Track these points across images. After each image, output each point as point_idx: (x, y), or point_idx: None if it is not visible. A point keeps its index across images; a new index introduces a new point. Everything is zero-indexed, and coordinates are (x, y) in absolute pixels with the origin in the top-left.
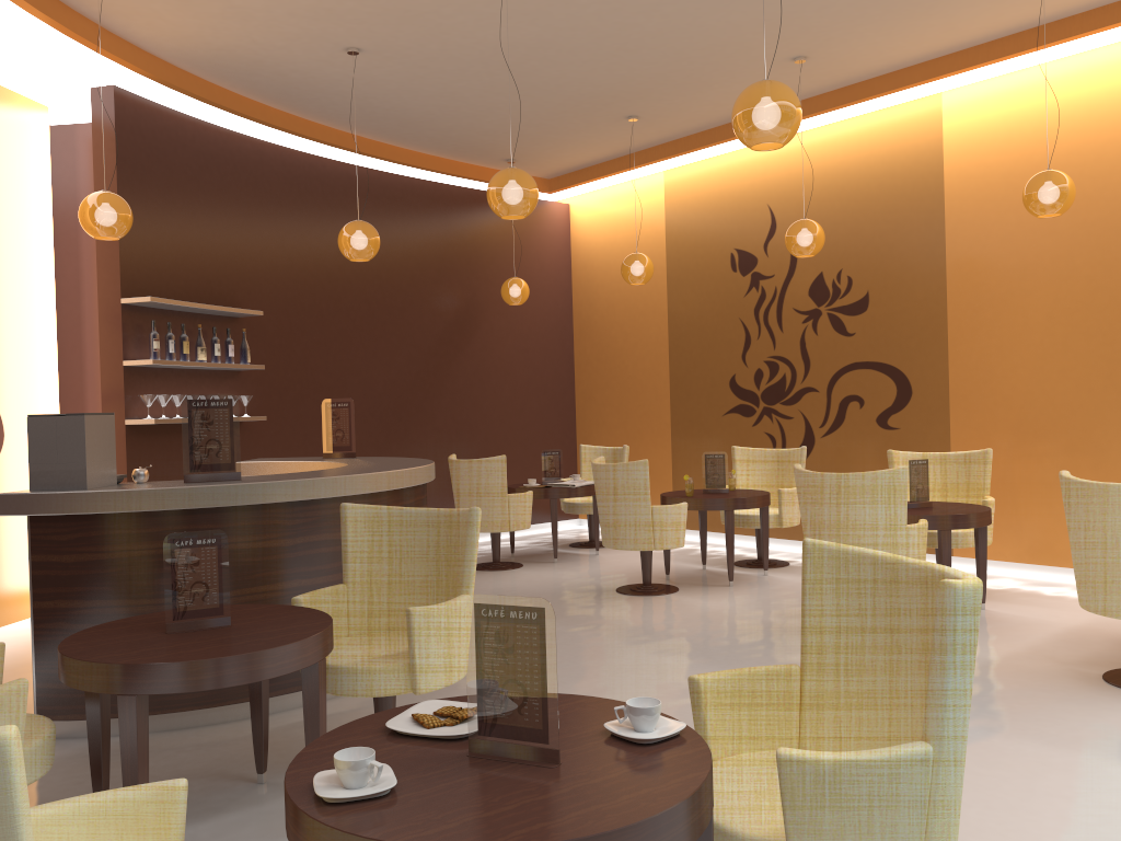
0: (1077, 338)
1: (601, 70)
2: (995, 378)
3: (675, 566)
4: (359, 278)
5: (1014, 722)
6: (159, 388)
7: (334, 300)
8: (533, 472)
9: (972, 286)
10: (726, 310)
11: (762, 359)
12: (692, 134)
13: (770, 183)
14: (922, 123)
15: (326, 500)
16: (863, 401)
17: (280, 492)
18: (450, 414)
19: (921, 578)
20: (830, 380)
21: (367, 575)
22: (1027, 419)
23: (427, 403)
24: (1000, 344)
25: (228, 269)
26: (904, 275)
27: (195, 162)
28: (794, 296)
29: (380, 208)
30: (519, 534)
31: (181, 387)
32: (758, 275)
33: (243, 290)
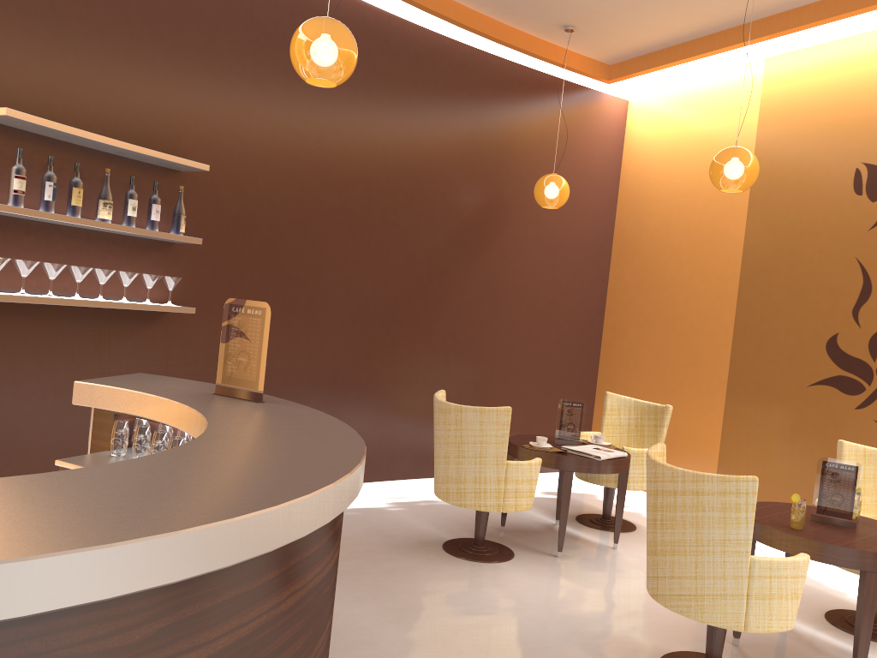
0: None
1: None
2: None
3: None
4: (359, 149)
5: None
6: (30, 249)
7: (322, 171)
8: (541, 412)
9: None
10: (836, 245)
11: None
12: None
13: None
14: None
15: None
16: None
17: None
18: (451, 331)
19: None
20: None
21: None
22: None
23: (425, 315)
24: None
25: (172, 104)
26: None
27: None
28: None
29: (398, 66)
30: None
31: (71, 252)
32: None
33: (193, 136)
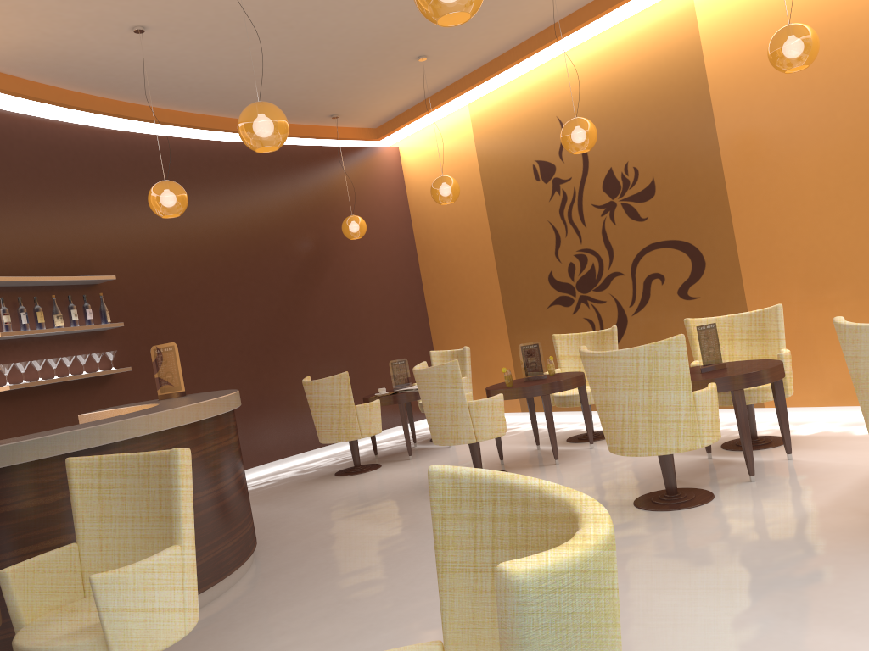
0: (849, 188)
1: (373, 14)
2: (778, 238)
3: (514, 449)
4: (212, 235)
5: (813, 601)
6: (20, 356)
7: (190, 257)
8: None
9: (745, 156)
10: (536, 215)
11: (572, 254)
12: (481, 65)
13: (556, 97)
14: (677, 16)
15: (89, 451)
16: (663, 277)
17: (29, 451)
18: (314, 341)
19: (559, 519)
20: (632, 263)
21: (100, 530)
22: (813, 272)
23: (291, 334)
24: (778, 205)
25: (80, 243)
26: (683, 157)
27: (34, 154)
28: (590, 193)
29: (224, 173)
30: (393, 435)
31: (44, 352)
32: (558, 180)
33: (99, 260)
